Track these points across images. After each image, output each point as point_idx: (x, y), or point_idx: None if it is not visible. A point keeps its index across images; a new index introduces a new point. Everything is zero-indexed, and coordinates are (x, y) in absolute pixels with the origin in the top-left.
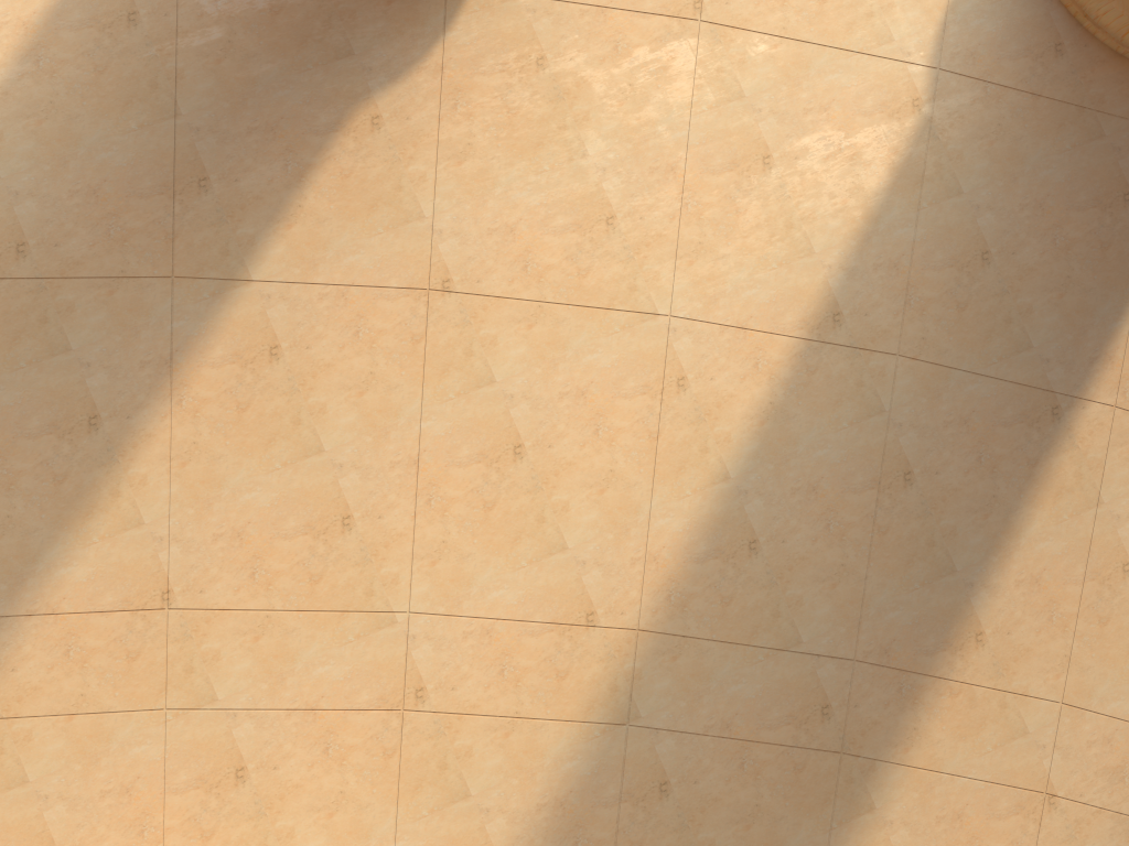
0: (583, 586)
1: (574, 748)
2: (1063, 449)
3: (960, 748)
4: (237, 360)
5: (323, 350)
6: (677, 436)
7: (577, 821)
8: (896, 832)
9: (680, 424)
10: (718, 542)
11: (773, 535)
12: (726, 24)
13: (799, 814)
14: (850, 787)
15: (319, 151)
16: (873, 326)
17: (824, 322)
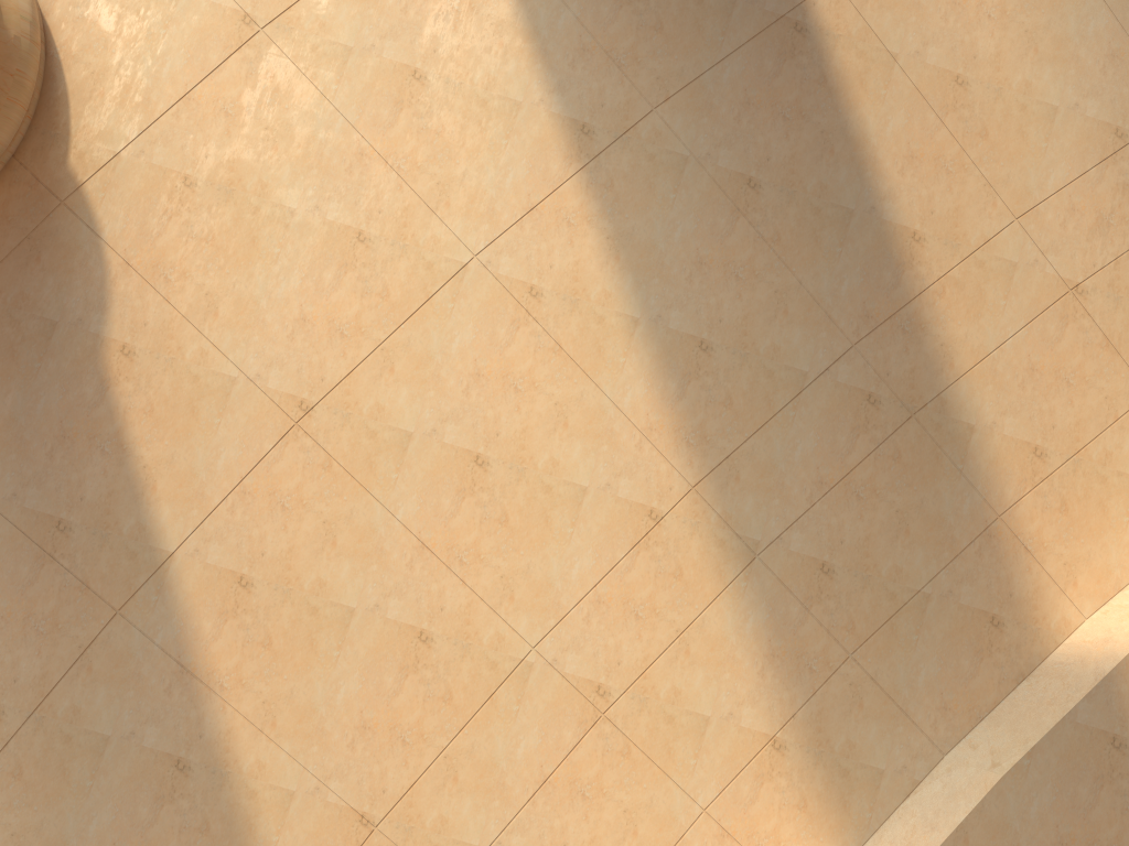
0: (626, 500)
1: (740, 610)
2: (832, 48)
3: (985, 323)
4: (227, 616)
5: (275, 544)
6: (573, 331)
7: (795, 654)
8: (1004, 425)
9: (565, 320)
10: (679, 370)
11: (709, 324)
12: (281, 12)
13: (931, 485)
14: (943, 430)
15: (113, 415)
16: (616, 108)
17: (580, 142)
